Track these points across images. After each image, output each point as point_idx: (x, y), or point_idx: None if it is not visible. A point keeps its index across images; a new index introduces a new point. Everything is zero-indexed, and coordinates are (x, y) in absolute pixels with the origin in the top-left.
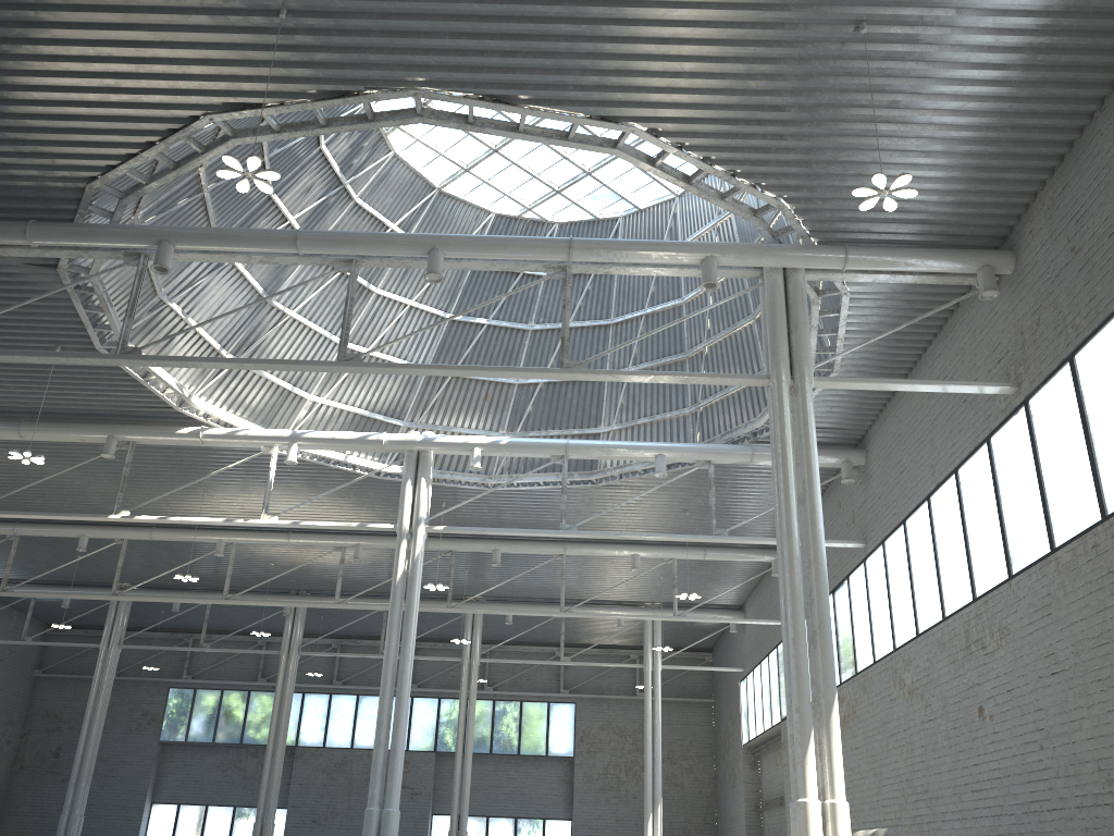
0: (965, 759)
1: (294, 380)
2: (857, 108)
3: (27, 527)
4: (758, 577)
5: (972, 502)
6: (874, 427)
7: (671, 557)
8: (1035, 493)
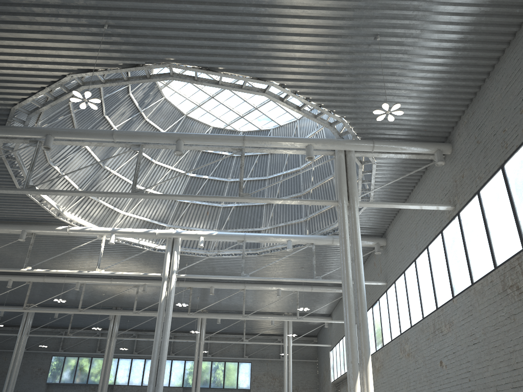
0: (434, 387)
1: (114, 204)
2: (377, 75)
3: None
4: (338, 300)
5: (435, 262)
6: (389, 227)
7: (296, 290)
8: (463, 257)
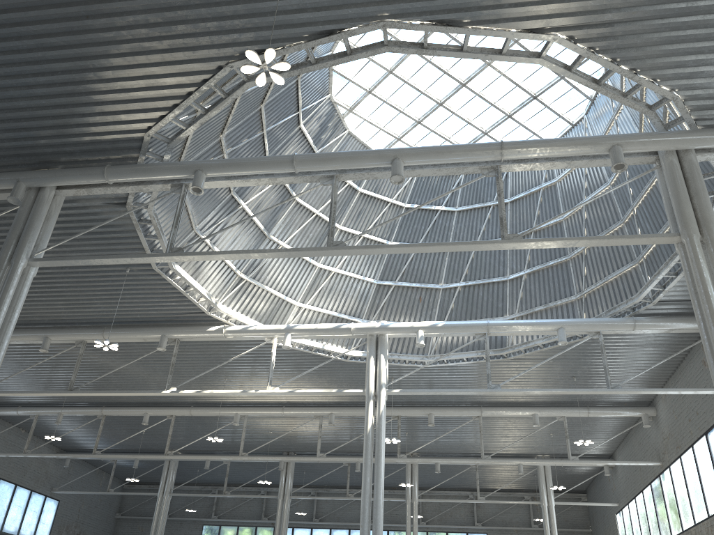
0: None
1: (286, 292)
2: None
3: (110, 409)
4: (626, 431)
5: None
6: None
7: (562, 415)
8: None
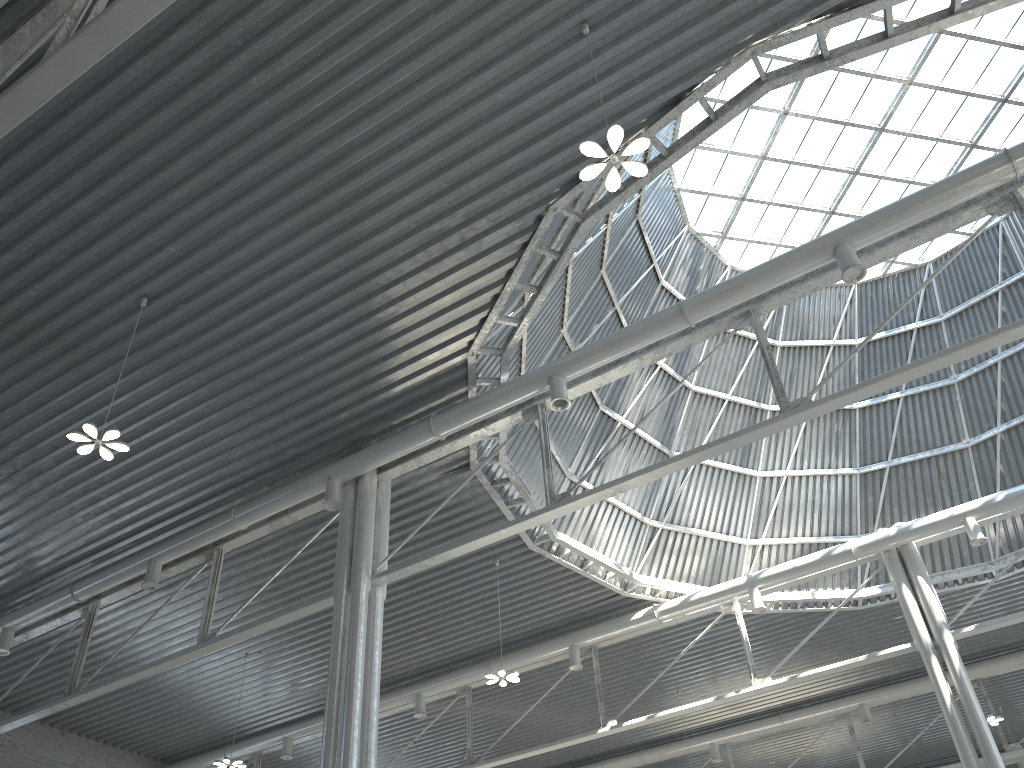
0: None
1: (724, 528)
2: None
3: None
4: None
5: None
6: None
7: None
8: None
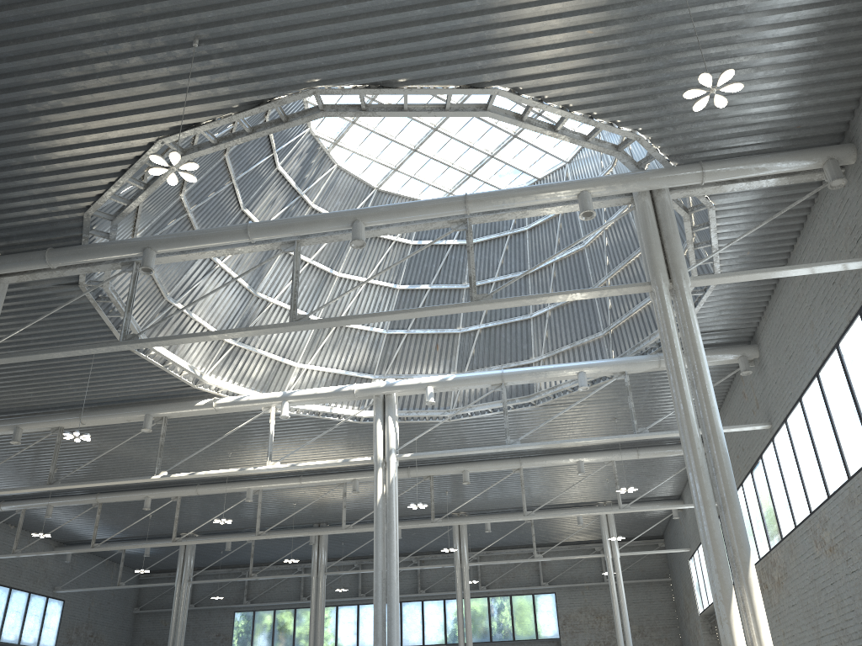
0: None
1: (282, 353)
2: (686, 37)
3: (106, 496)
4: None
5: (855, 370)
6: (761, 323)
7: (610, 460)
8: None
